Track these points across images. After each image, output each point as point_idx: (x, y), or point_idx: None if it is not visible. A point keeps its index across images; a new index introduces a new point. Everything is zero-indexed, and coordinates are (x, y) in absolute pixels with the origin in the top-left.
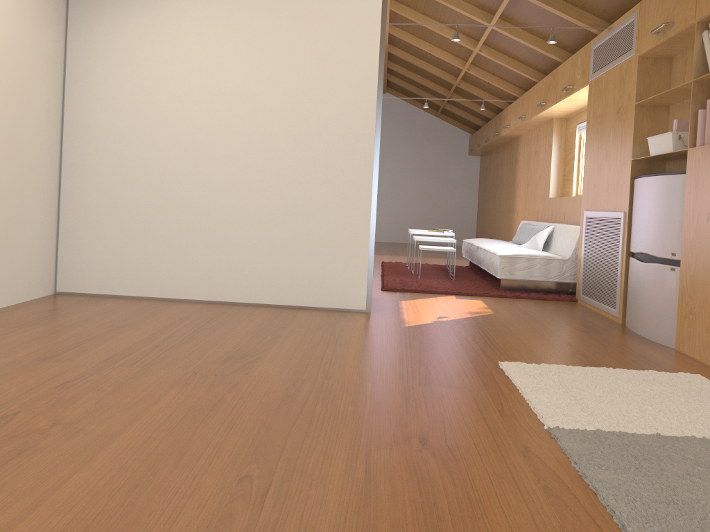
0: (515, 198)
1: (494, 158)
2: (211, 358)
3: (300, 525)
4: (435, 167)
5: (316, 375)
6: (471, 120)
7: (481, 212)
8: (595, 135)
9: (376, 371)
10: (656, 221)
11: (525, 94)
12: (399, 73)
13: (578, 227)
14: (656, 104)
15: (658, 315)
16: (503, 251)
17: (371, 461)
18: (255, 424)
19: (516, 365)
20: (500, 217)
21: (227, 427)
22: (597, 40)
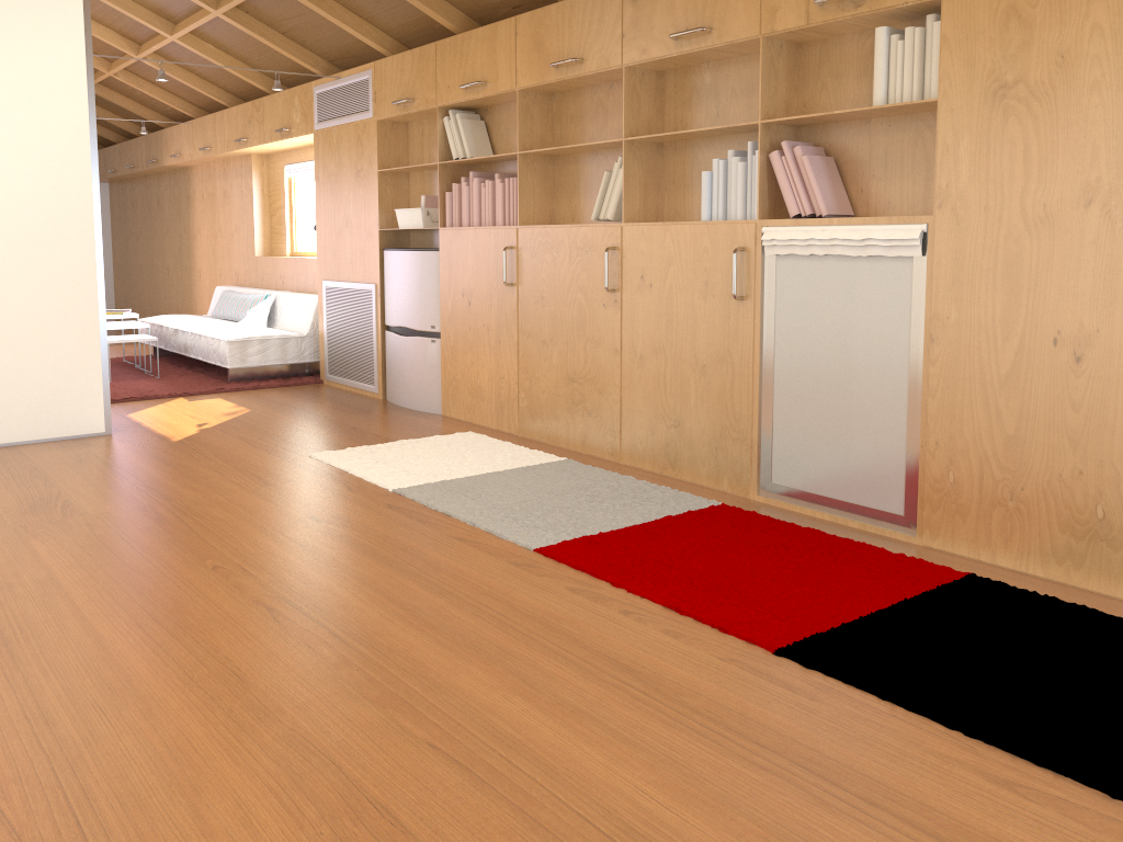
0: (194, 253)
1: (141, 191)
2: (12, 512)
3: (292, 574)
4: None
5: (155, 500)
6: (98, 133)
7: (123, 269)
8: (329, 195)
9: (208, 485)
10: (414, 295)
11: (207, 117)
12: None
13: (313, 297)
14: (398, 172)
15: (423, 386)
16: (228, 334)
17: (293, 537)
18: (165, 542)
19: (327, 454)
20: (167, 278)
21: (143, 549)
22: (321, 84)
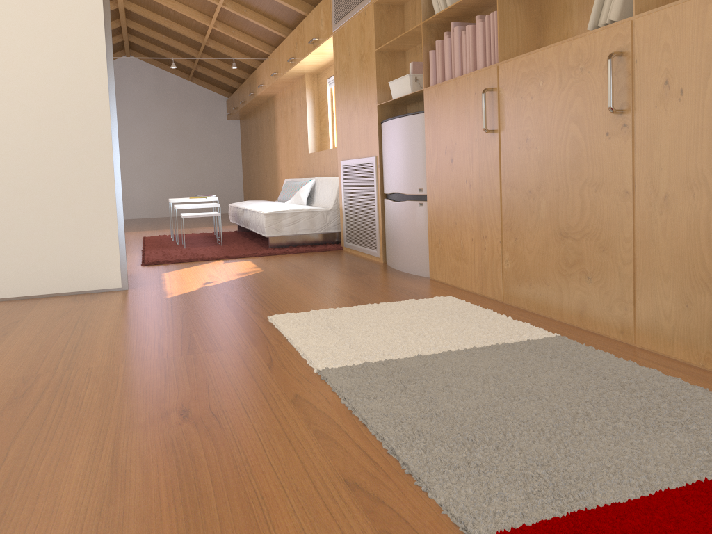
0: (277, 158)
1: (253, 121)
2: None
3: None
4: (194, 134)
5: (56, 367)
6: (226, 83)
7: (247, 176)
8: (343, 85)
9: (131, 349)
10: (404, 160)
11: (275, 51)
12: (141, 33)
13: (337, 178)
14: (394, 51)
15: (413, 249)
16: (268, 209)
17: (121, 450)
18: None
19: (285, 316)
20: (266, 179)
21: None
22: None
